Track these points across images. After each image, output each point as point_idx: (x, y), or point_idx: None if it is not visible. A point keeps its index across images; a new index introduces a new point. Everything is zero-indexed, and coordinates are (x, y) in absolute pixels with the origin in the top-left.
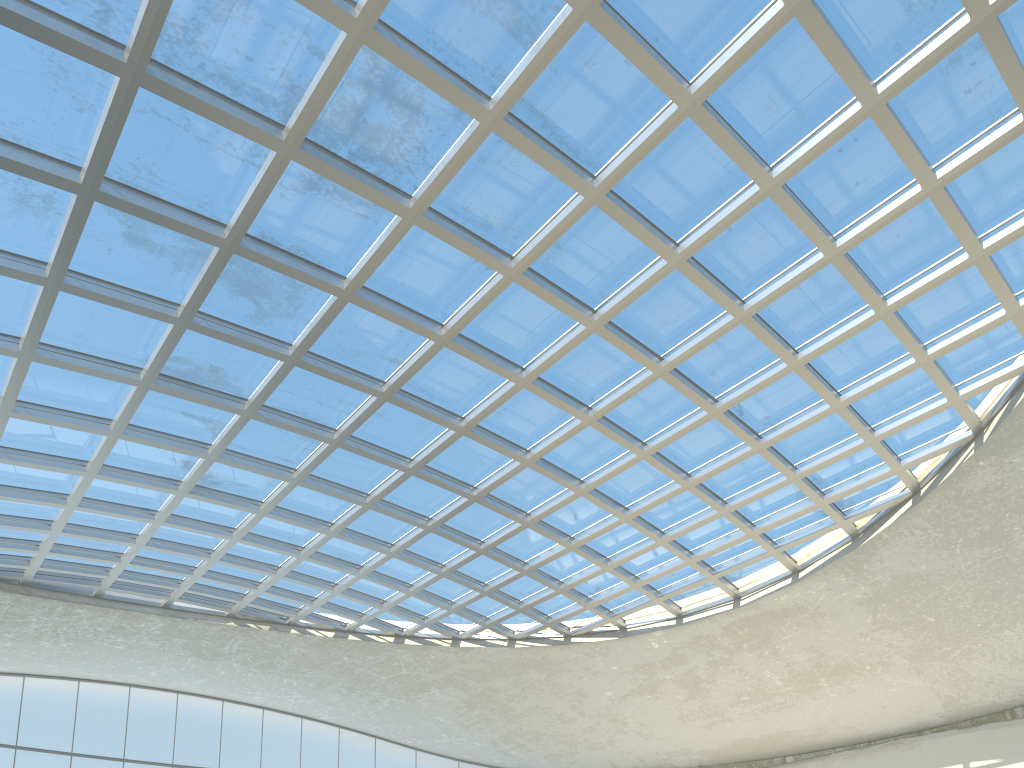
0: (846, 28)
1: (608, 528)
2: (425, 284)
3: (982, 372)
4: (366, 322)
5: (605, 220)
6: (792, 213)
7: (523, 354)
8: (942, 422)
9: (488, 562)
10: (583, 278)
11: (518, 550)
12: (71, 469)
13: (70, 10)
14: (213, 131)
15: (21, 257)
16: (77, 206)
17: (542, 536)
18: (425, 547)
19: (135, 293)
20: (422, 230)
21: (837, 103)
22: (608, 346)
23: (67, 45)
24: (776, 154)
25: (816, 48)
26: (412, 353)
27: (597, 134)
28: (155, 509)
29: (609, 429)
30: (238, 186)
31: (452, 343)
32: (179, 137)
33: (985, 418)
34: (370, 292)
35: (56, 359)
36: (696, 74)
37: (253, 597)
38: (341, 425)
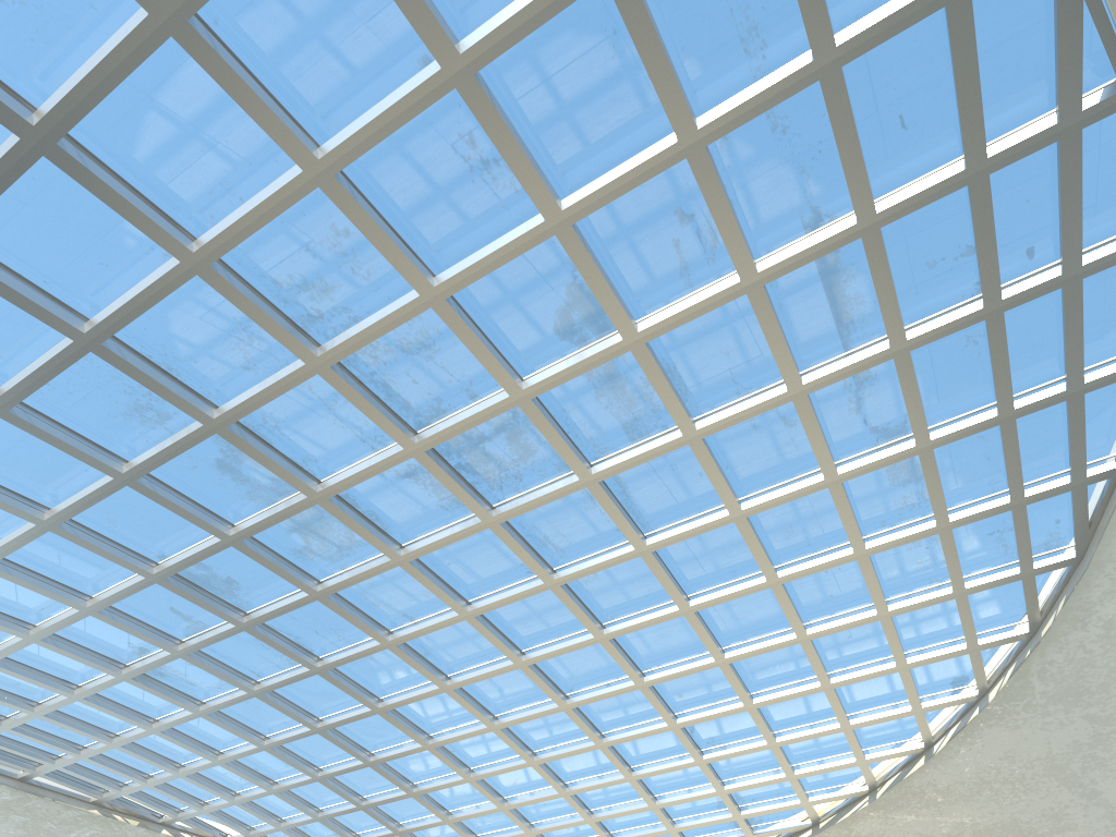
0: (854, 502)
1: (545, 798)
2: (469, 568)
3: (883, 745)
4: (400, 582)
5: (639, 566)
6: (783, 603)
7: (527, 641)
8: (846, 774)
9: (412, 804)
10: (604, 600)
11: (447, 799)
12: (13, 629)
13: (287, 306)
14: (352, 415)
15: (101, 448)
16: (196, 432)
17: (476, 792)
18: (353, 778)
19: (195, 504)
20: (488, 531)
21: (834, 543)
22: (602, 653)
23: (276, 330)
24: (782, 560)
25: (831, 507)
26: (428, 615)
27: (659, 510)
28: (76, 683)
29: (579, 718)
30: (348, 457)
31: (473, 619)
32: (319, 410)
33: (879, 779)
34: (418, 561)
35: (77, 535)
36: (745, 496)
37: (136, 789)
38: (327, 655)
